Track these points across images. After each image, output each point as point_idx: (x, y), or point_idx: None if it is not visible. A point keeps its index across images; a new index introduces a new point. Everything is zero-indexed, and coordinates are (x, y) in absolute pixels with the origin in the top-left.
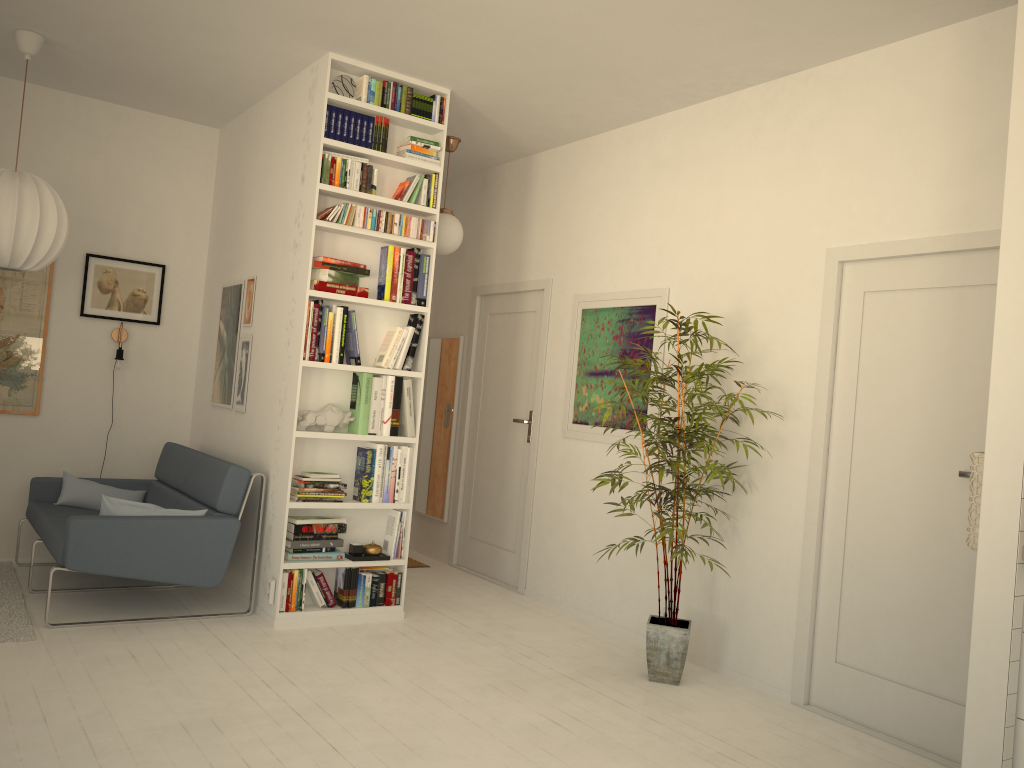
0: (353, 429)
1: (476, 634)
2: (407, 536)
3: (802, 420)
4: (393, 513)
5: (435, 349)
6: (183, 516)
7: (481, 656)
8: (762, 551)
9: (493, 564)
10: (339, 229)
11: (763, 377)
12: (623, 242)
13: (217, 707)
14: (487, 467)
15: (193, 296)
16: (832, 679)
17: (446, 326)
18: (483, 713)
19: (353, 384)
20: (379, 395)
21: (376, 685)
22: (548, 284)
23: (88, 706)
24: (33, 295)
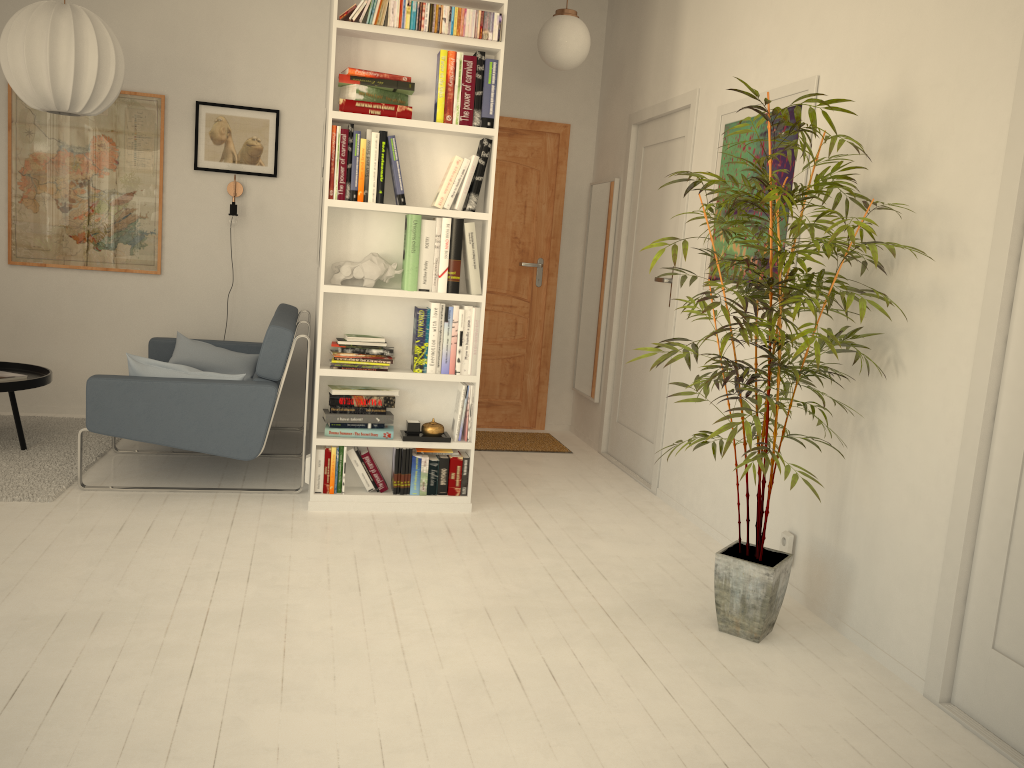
0: (402, 284)
1: (540, 540)
2: (473, 415)
3: (974, 261)
4: (460, 387)
5: (595, 197)
6: (214, 380)
7: (516, 569)
8: (904, 465)
9: (635, 455)
10: (368, 31)
11: (926, 196)
12: (772, 20)
13: (128, 600)
14: (635, 338)
15: (312, 144)
16: (985, 673)
17: (606, 168)
18: (433, 649)
19: (405, 230)
20: (432, 242)
21: (341, 593)
22: (694, 97)
23: (0, 582)
24: (146, 149)
